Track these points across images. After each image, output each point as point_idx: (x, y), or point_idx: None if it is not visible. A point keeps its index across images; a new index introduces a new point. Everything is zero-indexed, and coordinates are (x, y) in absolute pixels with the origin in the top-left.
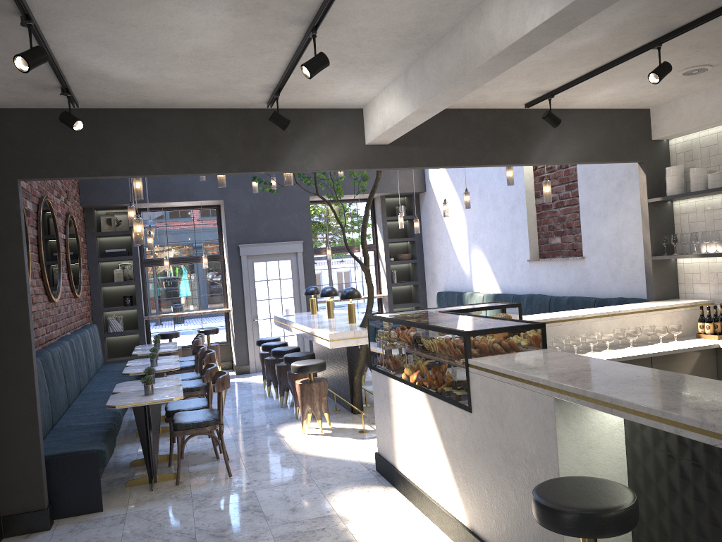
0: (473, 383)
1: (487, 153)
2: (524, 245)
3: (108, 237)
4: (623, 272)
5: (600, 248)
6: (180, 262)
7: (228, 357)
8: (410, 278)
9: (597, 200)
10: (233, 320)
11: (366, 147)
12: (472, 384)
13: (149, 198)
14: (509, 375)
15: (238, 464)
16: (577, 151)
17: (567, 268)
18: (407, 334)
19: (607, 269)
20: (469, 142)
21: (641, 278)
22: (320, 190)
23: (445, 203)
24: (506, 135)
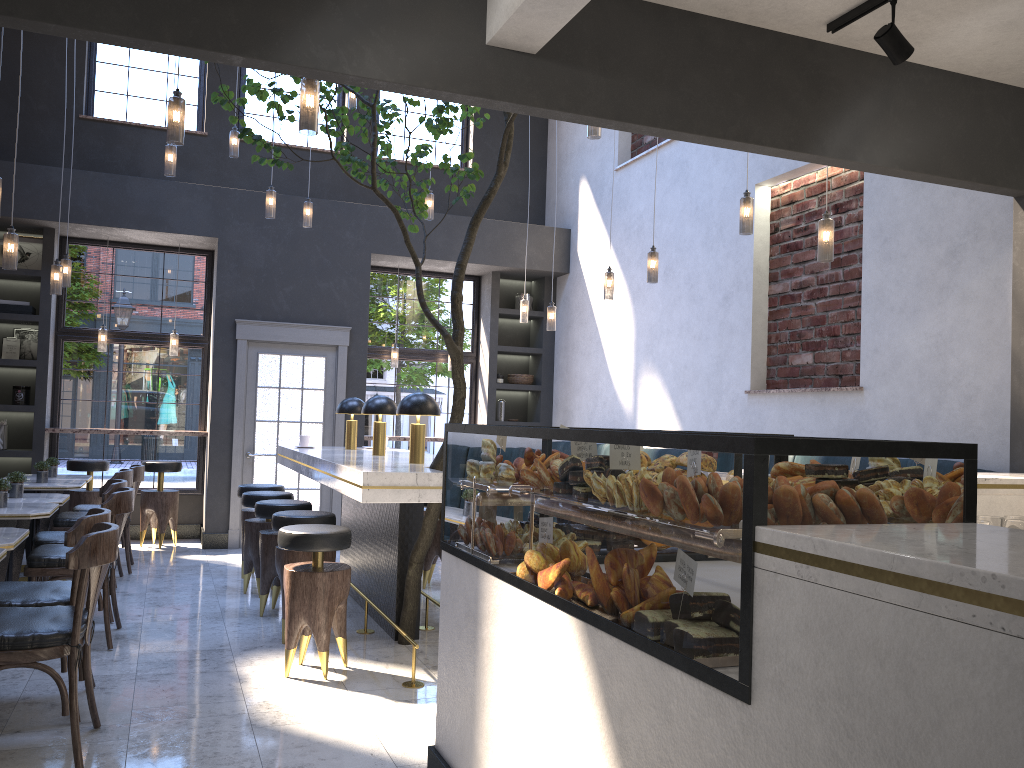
0: (769, 608)
1: (739, 117)
2: (742, 365)
3: (2, 279)
4: (945, 418)
5: (898, 371)
6: (130, 341)
7: (196, 517)
8: (526, 416)
9: (901, 281)
10: (209, 451)
11: (487, 52)
12: (766, 610)
13: (81, 216)
14: (972, 592)
15: (117, 739)
16: (911, 148)
17: (825, 408)
18: (543, 461)
19: (910, 411)
20: (706, 87)
21: (986, 430)
22: (391, 246)
23: (609, 275)
24: (780, 88)
